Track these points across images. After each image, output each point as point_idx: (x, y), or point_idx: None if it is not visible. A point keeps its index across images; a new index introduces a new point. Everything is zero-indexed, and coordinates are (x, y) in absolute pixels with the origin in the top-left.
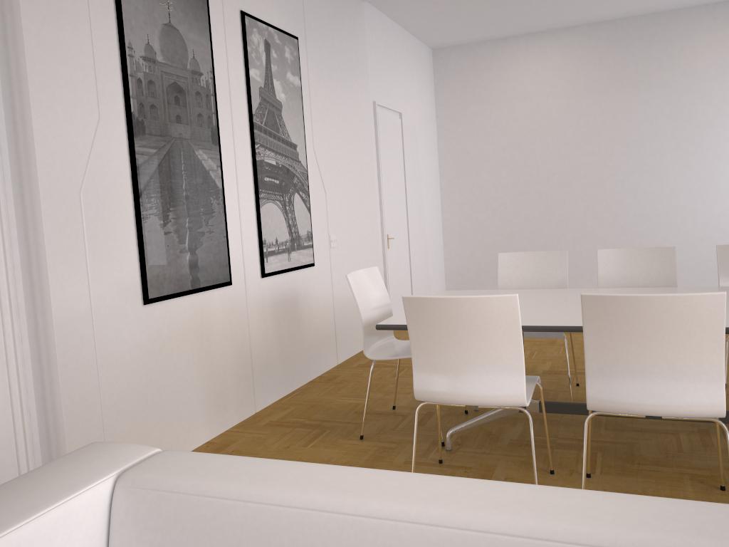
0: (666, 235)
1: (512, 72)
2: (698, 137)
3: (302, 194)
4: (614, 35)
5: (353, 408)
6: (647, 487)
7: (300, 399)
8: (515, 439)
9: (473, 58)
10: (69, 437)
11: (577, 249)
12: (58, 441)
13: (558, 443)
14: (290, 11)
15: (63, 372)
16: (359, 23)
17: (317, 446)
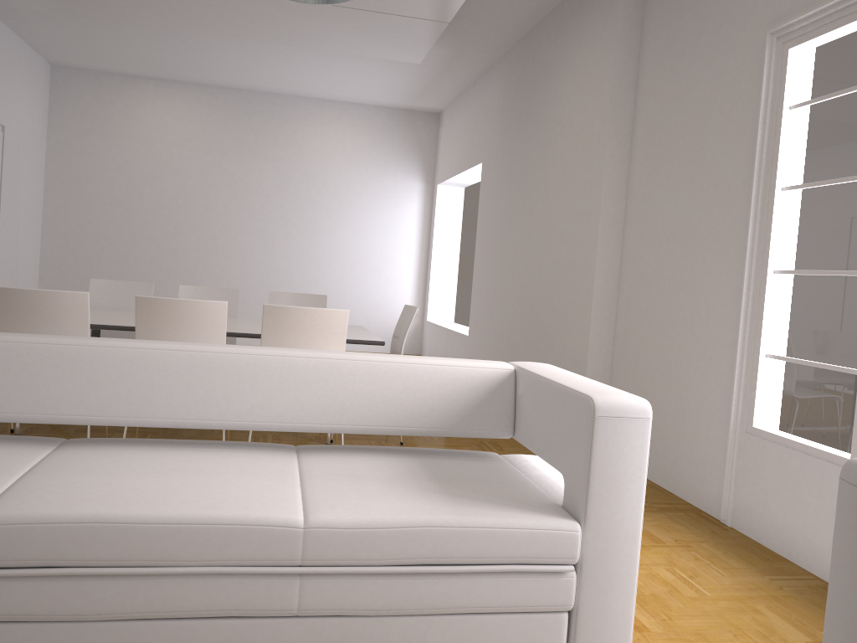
0: (266, 294)
1: (138, 112)
2: (300, 211)
3: None
4: (240, 104)
5: None
6: None
7: None
8: (82, 428)
9: (97, 86)
10: None
11: None
12: None
13: (119, 430)
14: None
15: None
16: None
17: None
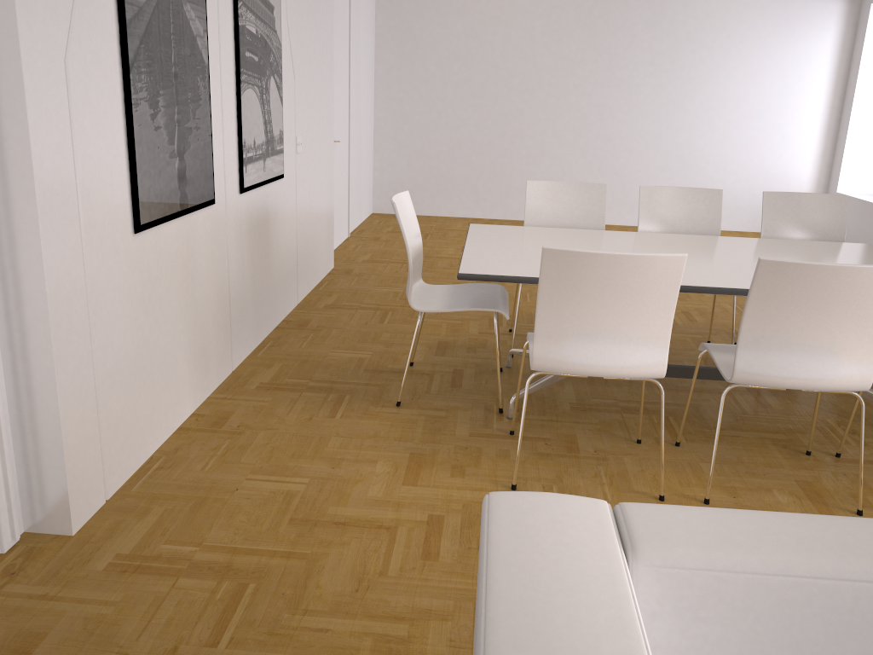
0: (627, 162)
1: None
2: (674, 53)
3: (277, 78)
4: None
5: (359, 365)
6: (739, 455)
7: (280, 353)
8: (574, 402)
9: None
10: (65, 427)
11: (530, 170)
12: (48, 433)
13: (622, 406)
14: None
15: (56, 336)
16: None
17: (349, 417)
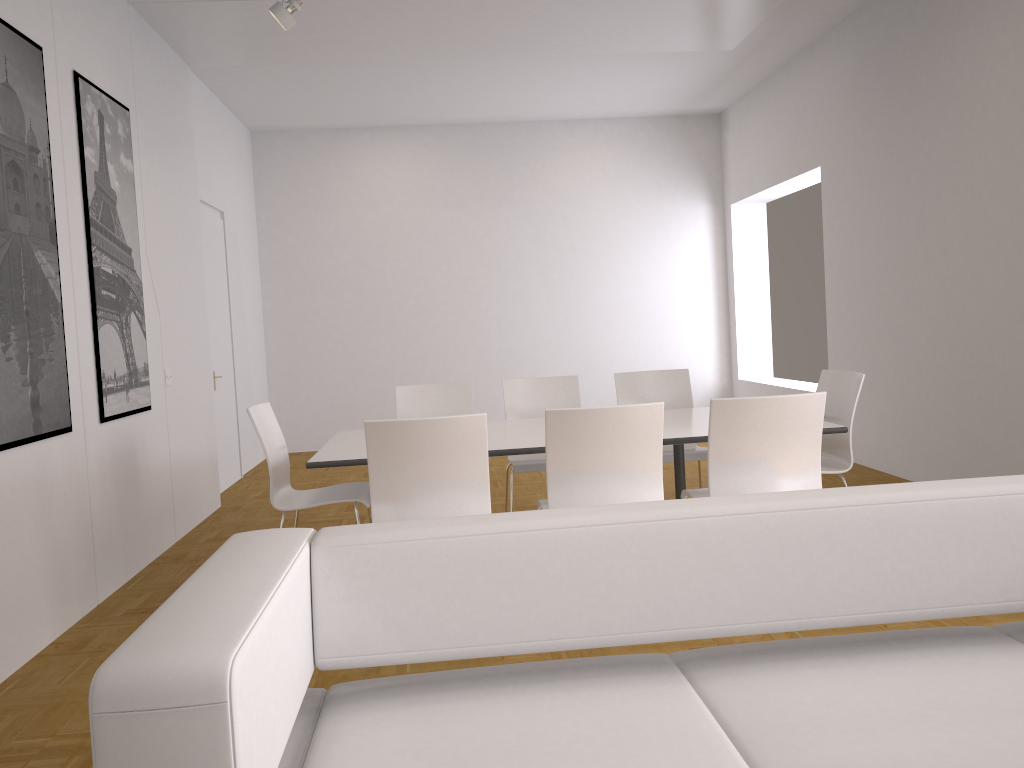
0: (534, 371)
1: (356, 171)
2: (562, 263)
3: (139, 313)
4: (473, 142)
5: None
6: None
7: (152, 583)
8: None
9: (305, 148)
10: None
11: None
12: None
13: None
14: (121, 74)
15: None
16: (186, 94)
17: None
